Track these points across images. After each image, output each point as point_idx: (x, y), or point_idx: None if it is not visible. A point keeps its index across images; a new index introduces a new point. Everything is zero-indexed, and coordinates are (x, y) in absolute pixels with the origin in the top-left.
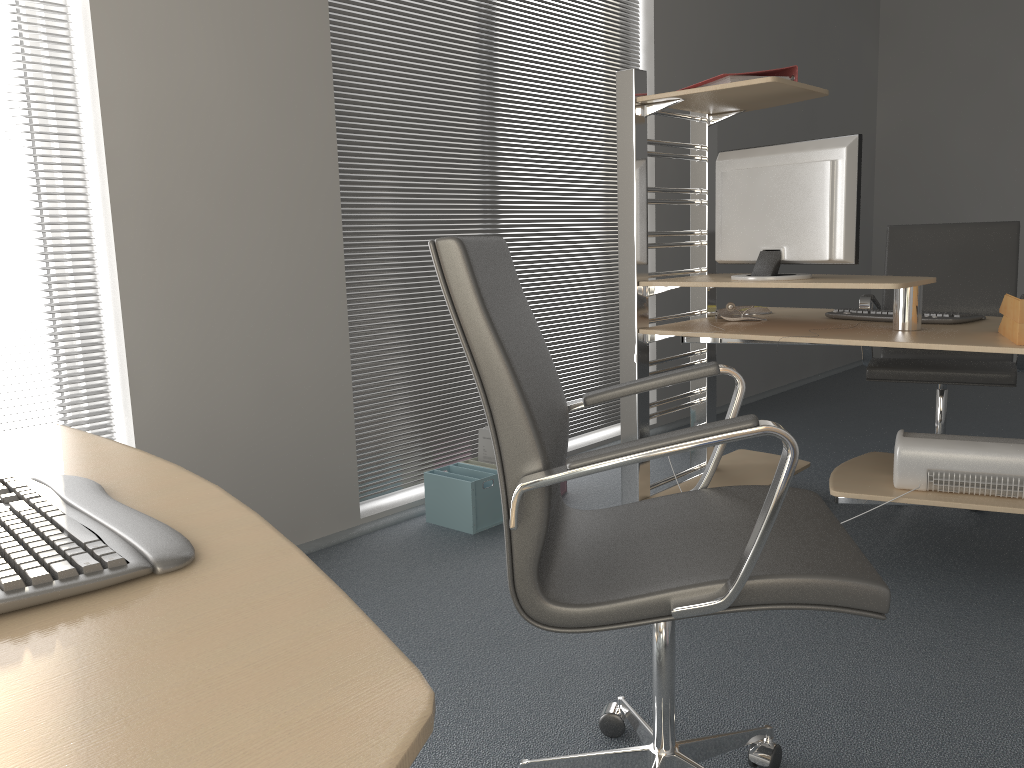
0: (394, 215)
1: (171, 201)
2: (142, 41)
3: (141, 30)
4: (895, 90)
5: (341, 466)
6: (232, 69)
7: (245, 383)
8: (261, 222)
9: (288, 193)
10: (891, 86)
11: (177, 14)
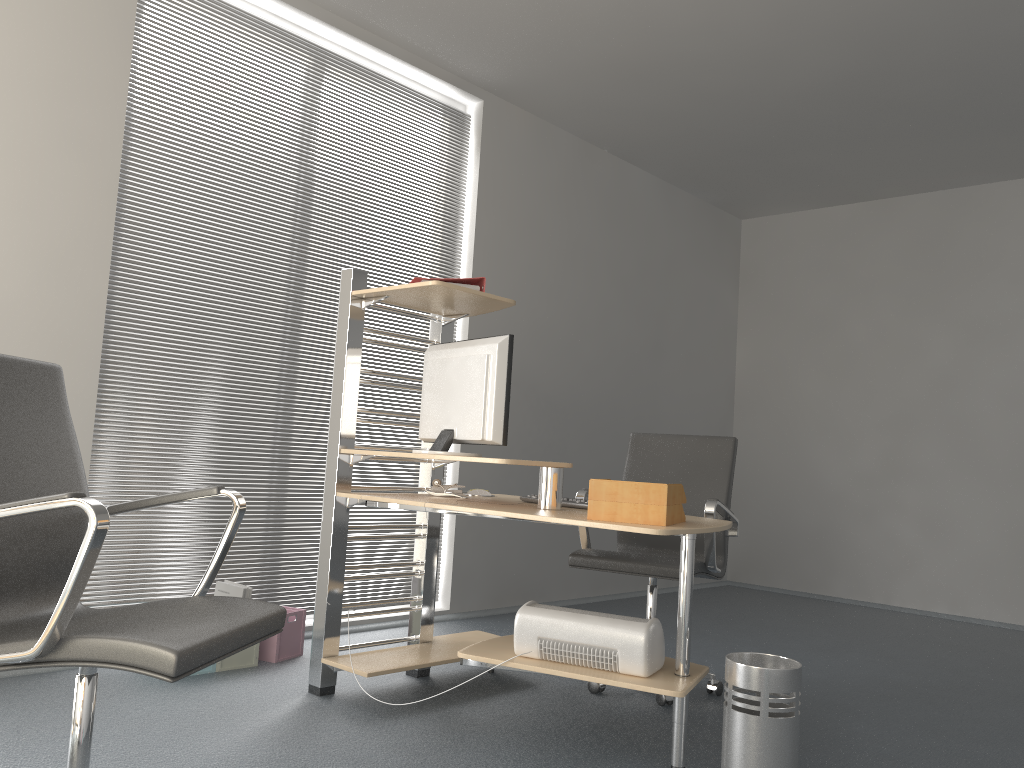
0: (165, 377)
1: None
2: None
3: None
4: (752, 332)
5: None
6: (6, 236)
7: None
8: None
9: (45, 343)
10: (748, 328)
11: None
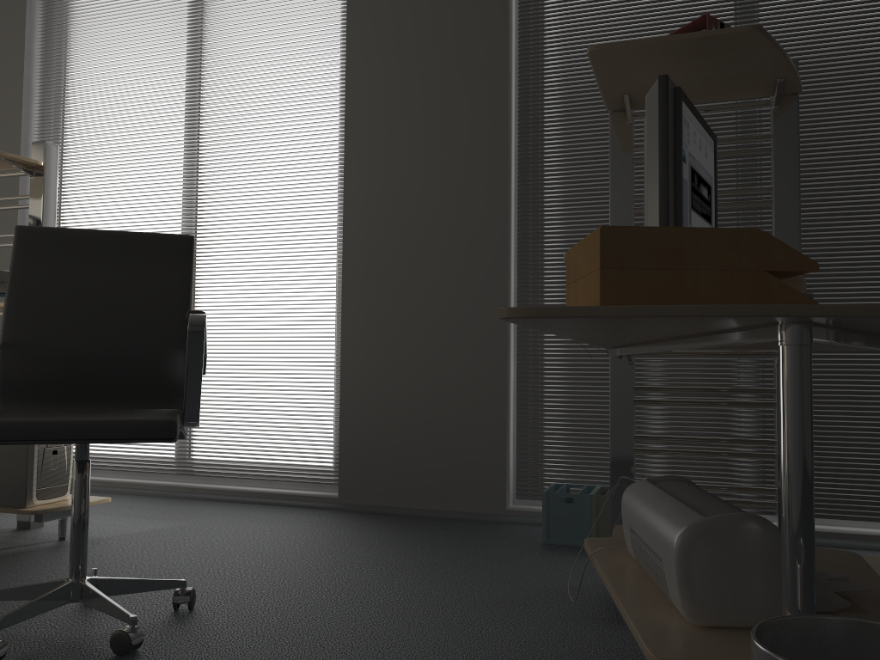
0: None
1: (377, 254)
2: (370, 161)
3: (370, 155)
4: None
5: (490, 459)
6: (426, 166)
7: (415, 377)
8: (438, 265)
9: (461, 244)
10: None
11: (393, 140)
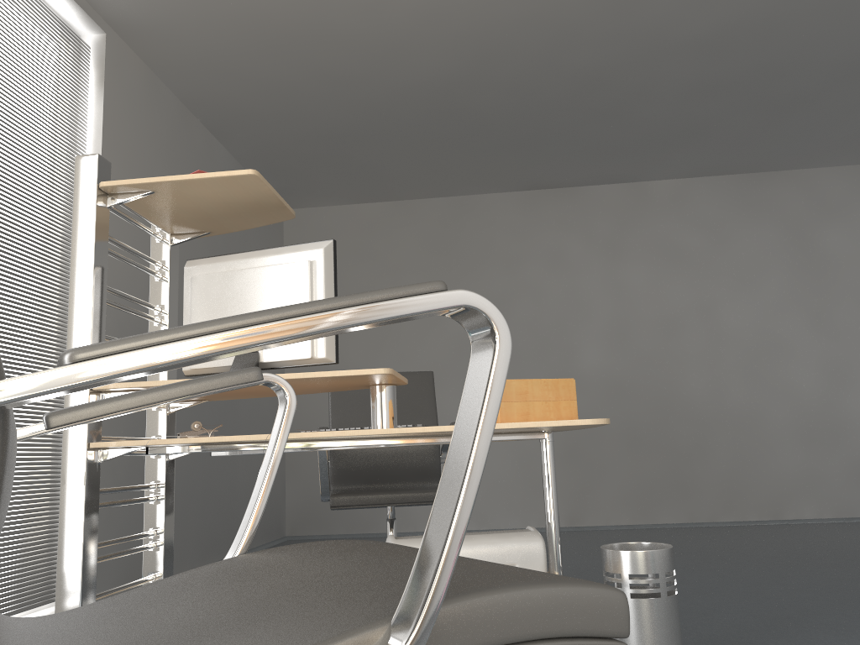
0: None
1: None
2: None
3: None
4: None
5: None
6: None
7: None
8: None
9: None
10: None
11: None
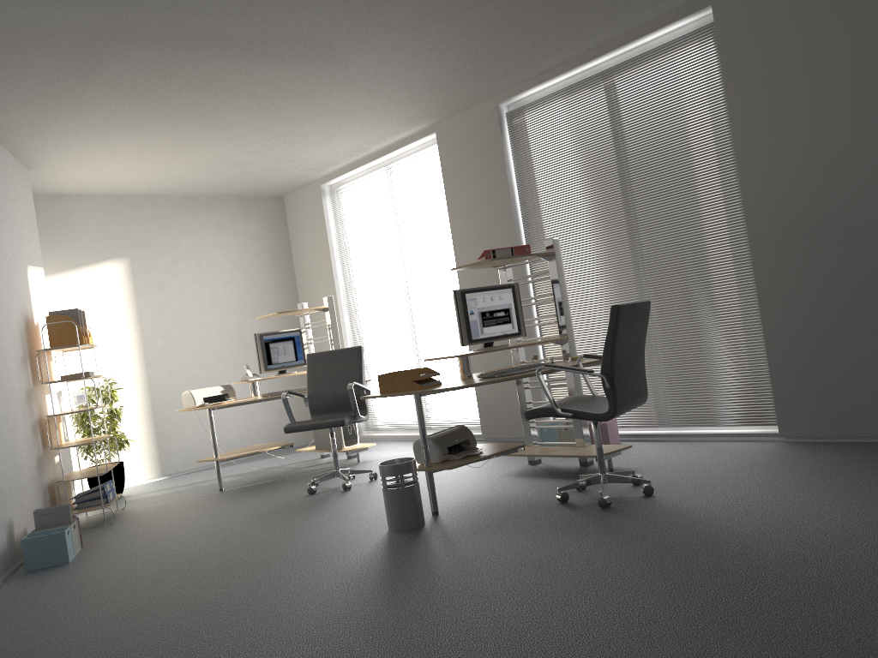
0: None
1: None
2: None
3: (466, 263)
4: None
5: None
6: None
7: None
8: None
9: None
10: None
11: (473, 254)
